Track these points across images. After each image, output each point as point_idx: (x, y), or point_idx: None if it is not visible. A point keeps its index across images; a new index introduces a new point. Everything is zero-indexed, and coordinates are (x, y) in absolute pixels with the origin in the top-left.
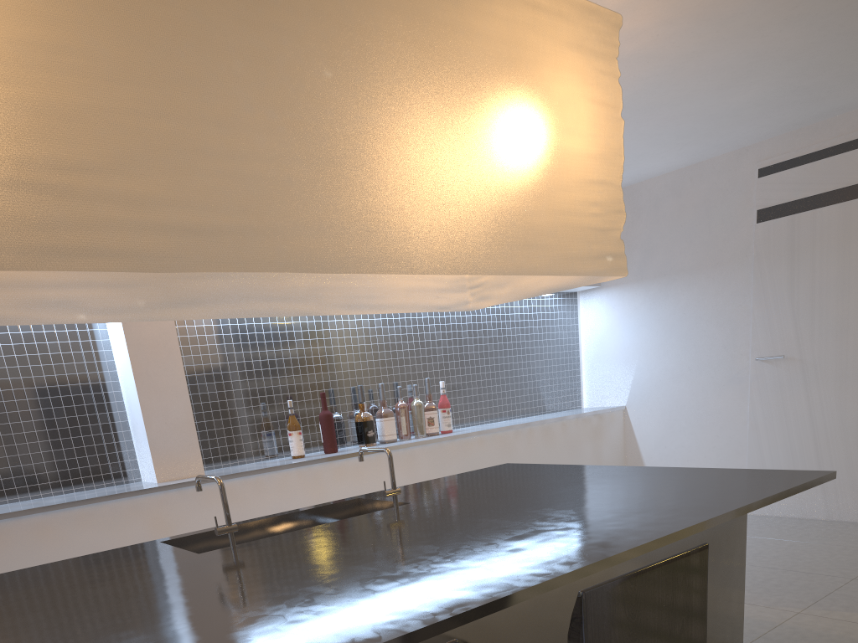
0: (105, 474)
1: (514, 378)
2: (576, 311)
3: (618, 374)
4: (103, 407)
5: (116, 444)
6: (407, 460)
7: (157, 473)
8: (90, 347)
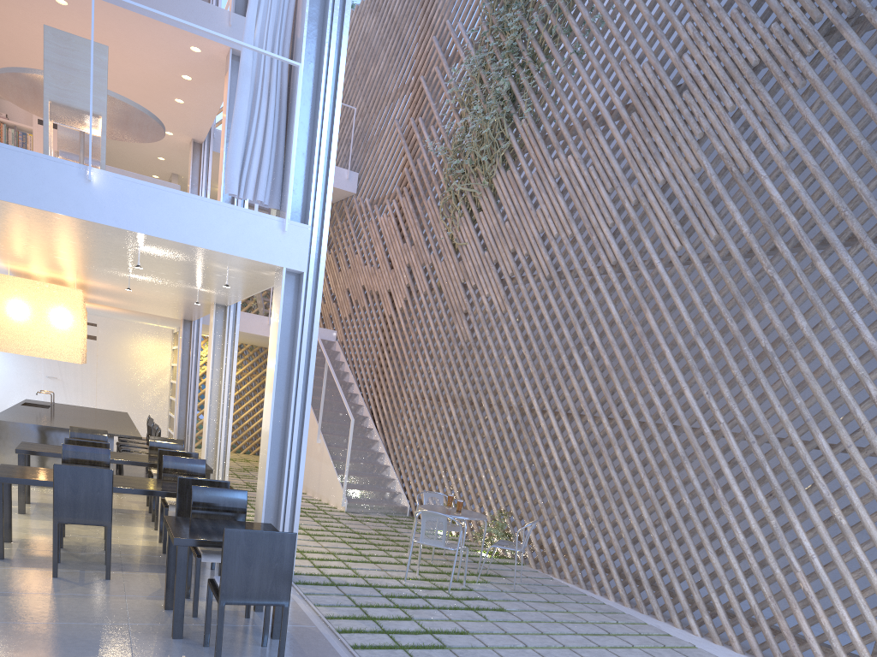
0: None
1: None
2: None
3: None
4: None
5: None
6: None
7: None
8: None
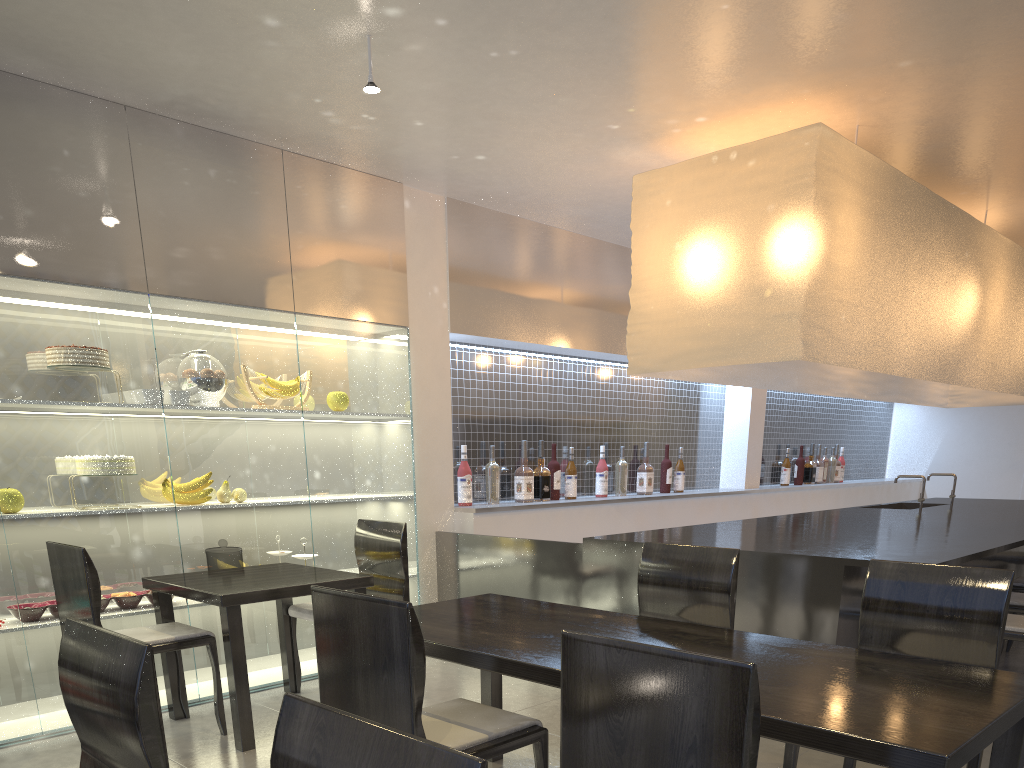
0: (708, 480)
1: (859, 450)
2: (892, 408)
3: (920, 456)
4: (715, 439)
5: (715, 463)
6: (836, 495)
7: (745, 482)
8: (718, 403)
